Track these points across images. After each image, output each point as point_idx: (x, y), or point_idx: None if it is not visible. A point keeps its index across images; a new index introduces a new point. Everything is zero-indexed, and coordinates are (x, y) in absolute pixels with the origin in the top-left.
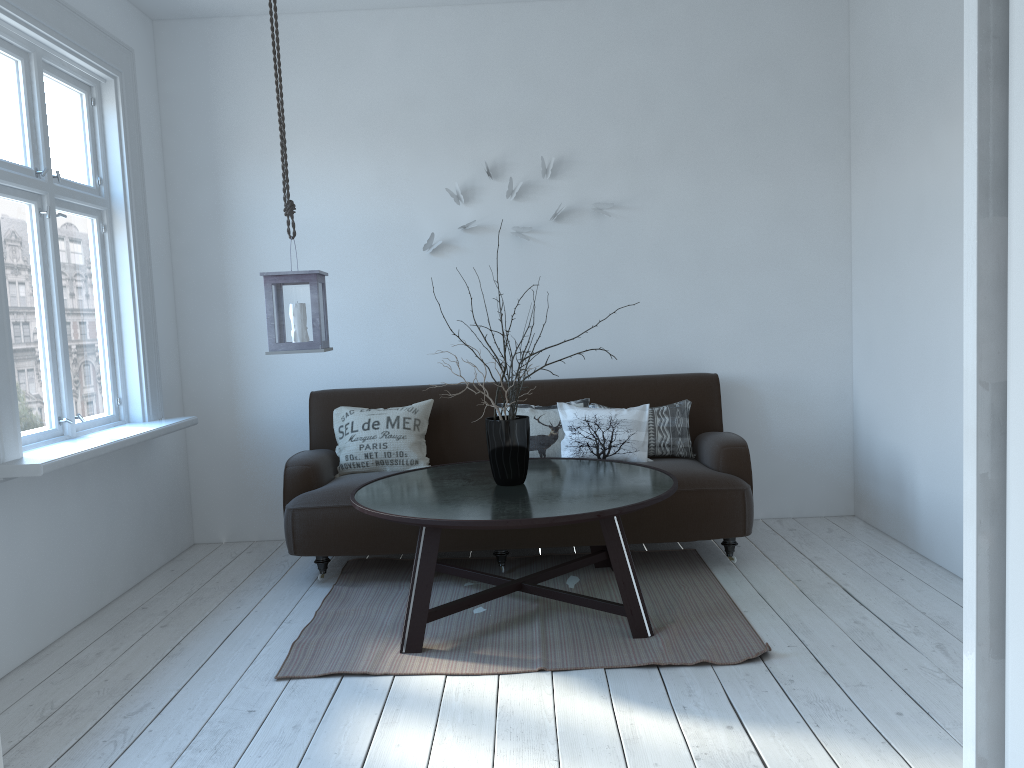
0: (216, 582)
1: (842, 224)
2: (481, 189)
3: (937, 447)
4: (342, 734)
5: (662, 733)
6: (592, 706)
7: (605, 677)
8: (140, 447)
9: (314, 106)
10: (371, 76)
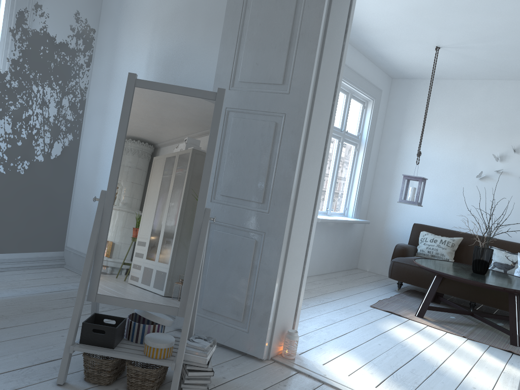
0: (360, 280)
1: None
2: (509, 156)
3: None
4: (384, 323)
5: (496, 364)
6: (475, 350)
7: (487, 347)
8: (348, 226)
9: (444, 114)
10: (471, 105)
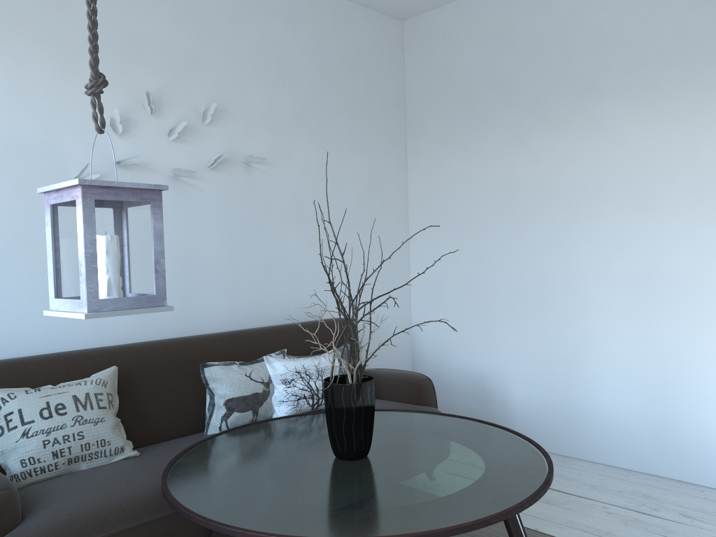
0: None
1: (403, 198)
2: (137, 122)
3: (538, 363)
4: None
5: None
6: None
7: None
8: None
9: None
10: None
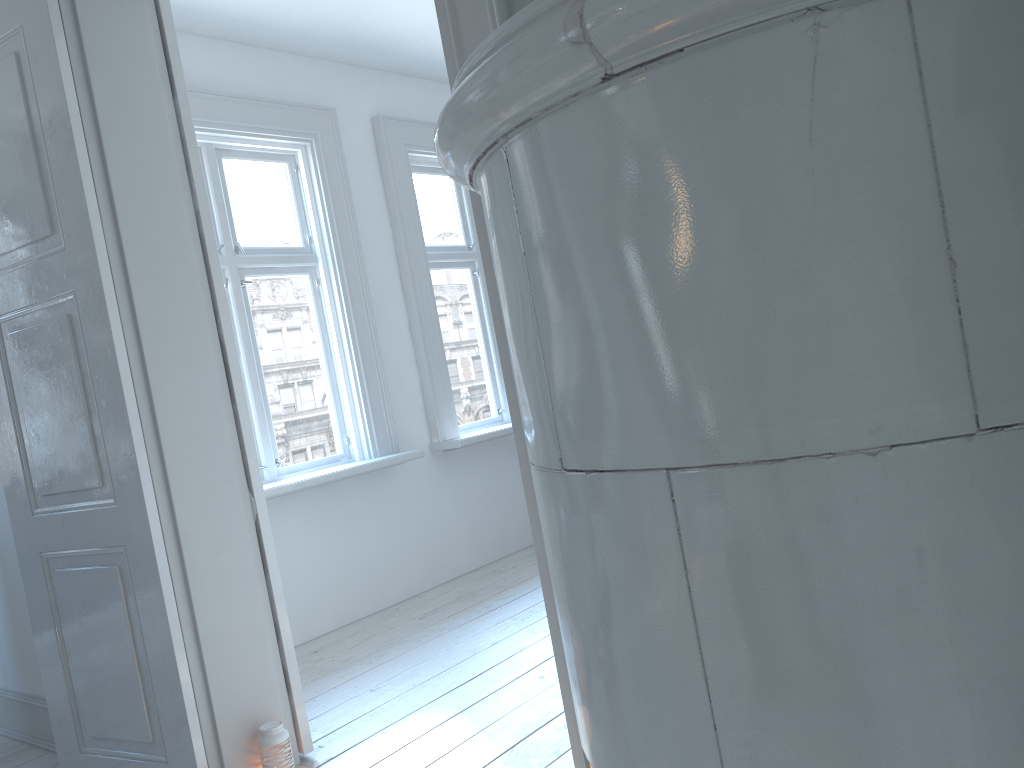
0: None
1: None
2: None
3: None
4: None
5: None
6: None
7: None
8: None
9: None
10: None
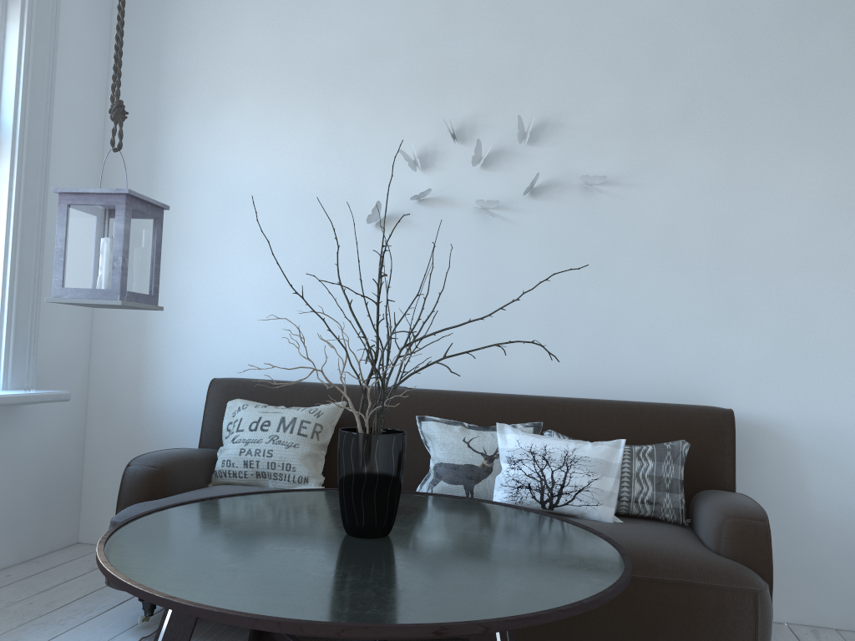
0: (29, 603)
1: None
2: (444, 154)
3: None
4: None
5: None
6: None
7: None
8: None
9: (266, 55)
10: (331, 22)
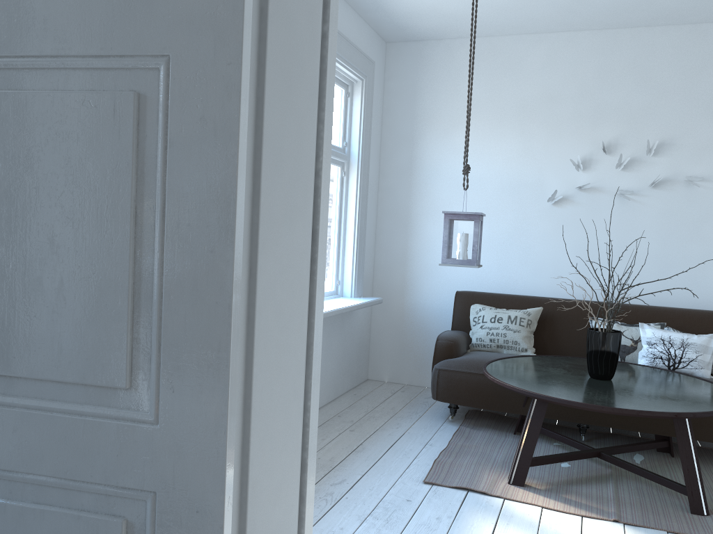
0: (382, 408)
1: None
2: (596, 161)
3: None
4: (469, 531)
5: None
6: None
7: None
8: (346, 313)
9: (483, 99)
10: (525, 79)
